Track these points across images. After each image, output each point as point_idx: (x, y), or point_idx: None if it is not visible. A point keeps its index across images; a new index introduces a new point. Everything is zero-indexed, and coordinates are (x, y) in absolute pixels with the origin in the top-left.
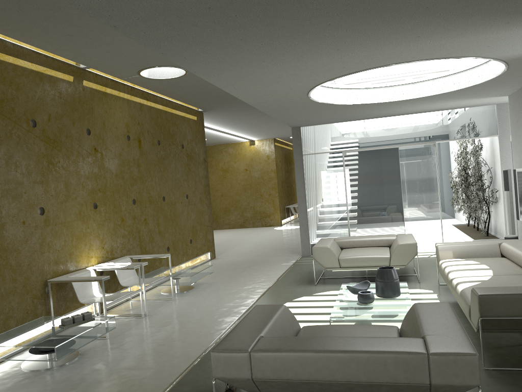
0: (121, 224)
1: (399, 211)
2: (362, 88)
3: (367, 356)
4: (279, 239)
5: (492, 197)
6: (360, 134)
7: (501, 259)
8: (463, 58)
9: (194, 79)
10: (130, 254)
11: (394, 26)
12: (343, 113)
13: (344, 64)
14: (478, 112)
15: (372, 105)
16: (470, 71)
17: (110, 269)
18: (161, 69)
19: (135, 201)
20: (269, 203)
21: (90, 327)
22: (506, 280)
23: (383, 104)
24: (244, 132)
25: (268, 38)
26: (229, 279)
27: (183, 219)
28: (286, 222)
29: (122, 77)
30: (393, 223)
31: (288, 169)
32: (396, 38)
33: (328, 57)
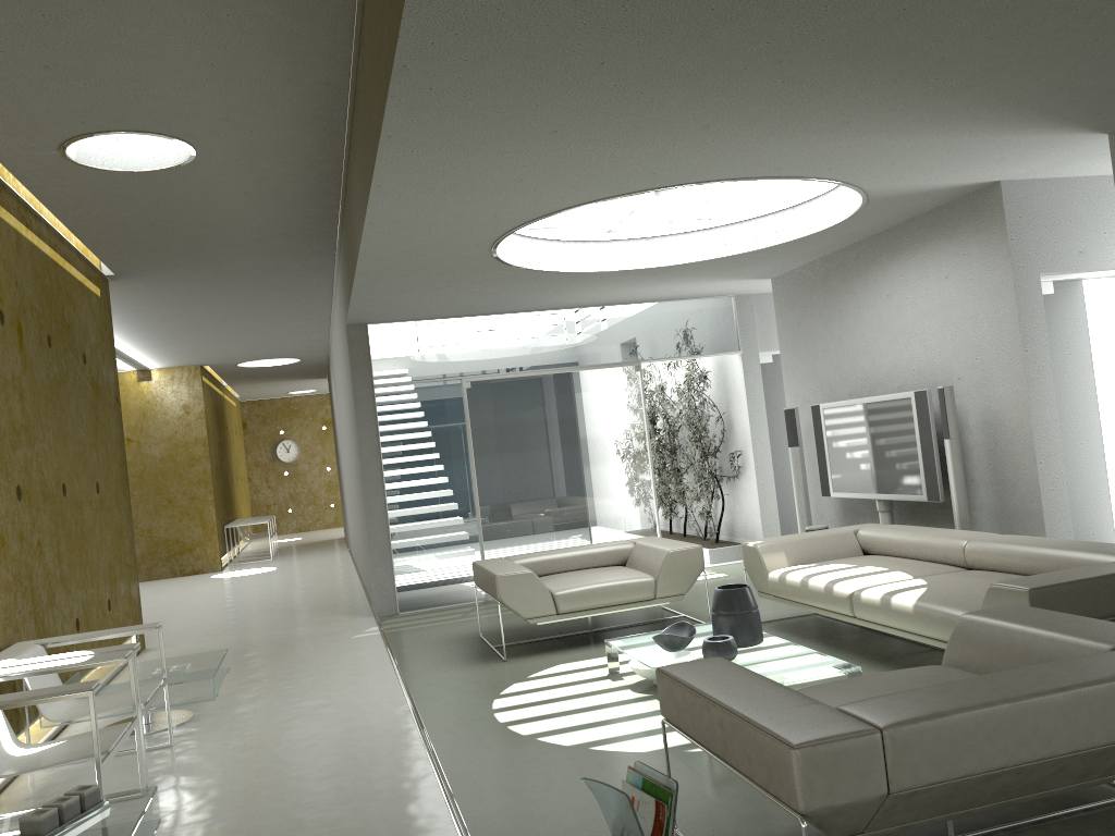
0: (0, 553)
1: (581, 500)
2: (556, 240)
3: (1103, 689)
4: (264, 595)
5: (732, 466)
6: (497, 344)
7: (874, 556)
8: (765, 195)
9: (186, 183)
10: (19, 640)
11: (850, 90)
12: (490, 294)
13: (667, 164)
14: (708, 308)
15: (564, 277)
16: (759, 221)
17: (46, 672)
18: (108, 145)
19: (20, 491)
20: (191, 518)
21: (132, 823)
22: (958, 579)
23: (583, 278)
24: (148, 346)
25: (648, 72)
26: (265, 682)
27: (95, 545)
28: (229, 562)
29: (4, 150)
30: (570, 526)
31: (222, 439)
32: (819, 117)
33: (667, 142)
